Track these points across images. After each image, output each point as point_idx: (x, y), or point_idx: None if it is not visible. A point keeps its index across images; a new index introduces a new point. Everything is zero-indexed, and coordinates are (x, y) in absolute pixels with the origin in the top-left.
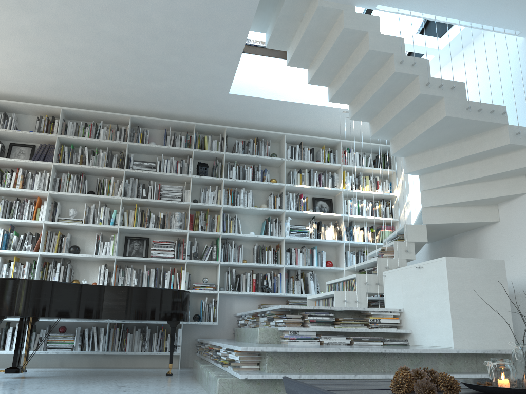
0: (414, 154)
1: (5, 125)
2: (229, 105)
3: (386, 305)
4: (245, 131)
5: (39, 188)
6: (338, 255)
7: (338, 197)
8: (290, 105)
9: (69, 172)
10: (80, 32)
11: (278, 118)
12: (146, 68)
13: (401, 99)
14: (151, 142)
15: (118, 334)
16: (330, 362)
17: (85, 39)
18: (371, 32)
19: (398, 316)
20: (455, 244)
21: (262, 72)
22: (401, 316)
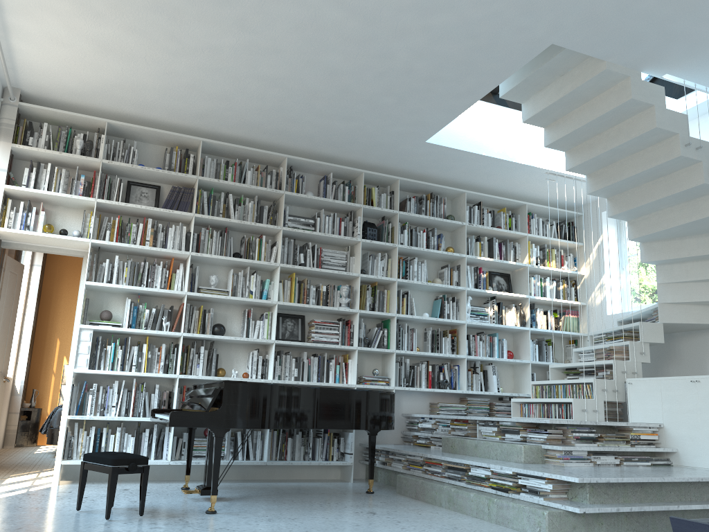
0: (656, 240)
1: (125, 158)
2: (414, 154)
3: (631, 417)
4: (420, 184)
5: (173, 246)
6: (517, 343)
7: (519, 273)
8: (489, 161)
9: (209, 226)
10: (292, 59)
11: (464, 173)
12: (343, 105)
13: (669, 182)
14: (308, 191)
15: (277, 439)
16: (644, 491)
17: (291, 67)
18: (657, 105)
19: (654, 432)
20: (675, 343)
21: (461, 116)
22: (659, 431)
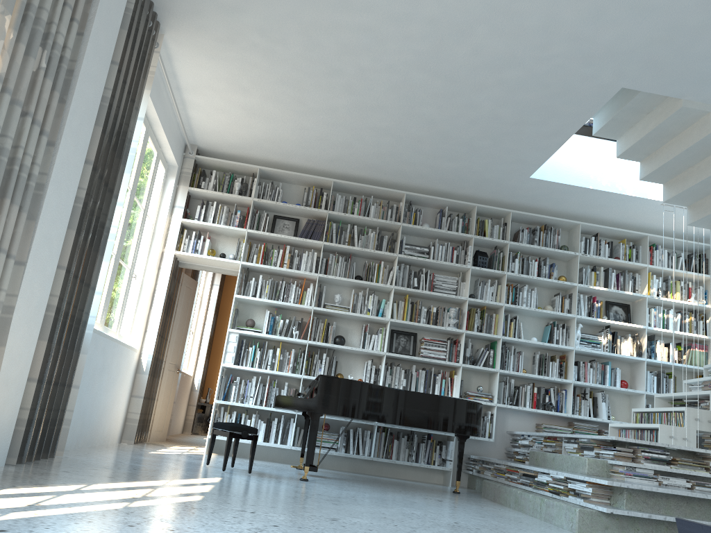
0: None
1: (272, 196)
2: (523, 189)
3: None
4: (533, 216)
5: (305, 269)
6: (634, 374)
7: (638, 303)
8: (598, 194)
9: (336, 253)
10: (394, 113)
11: (576, 205)
12: (446, 148)
13: None
14: (424, 223)
15: (384, 439)
16: (690, 507)
17: (395, 119)
18: None
19: None
20: None
21: (568, 152)
22: None
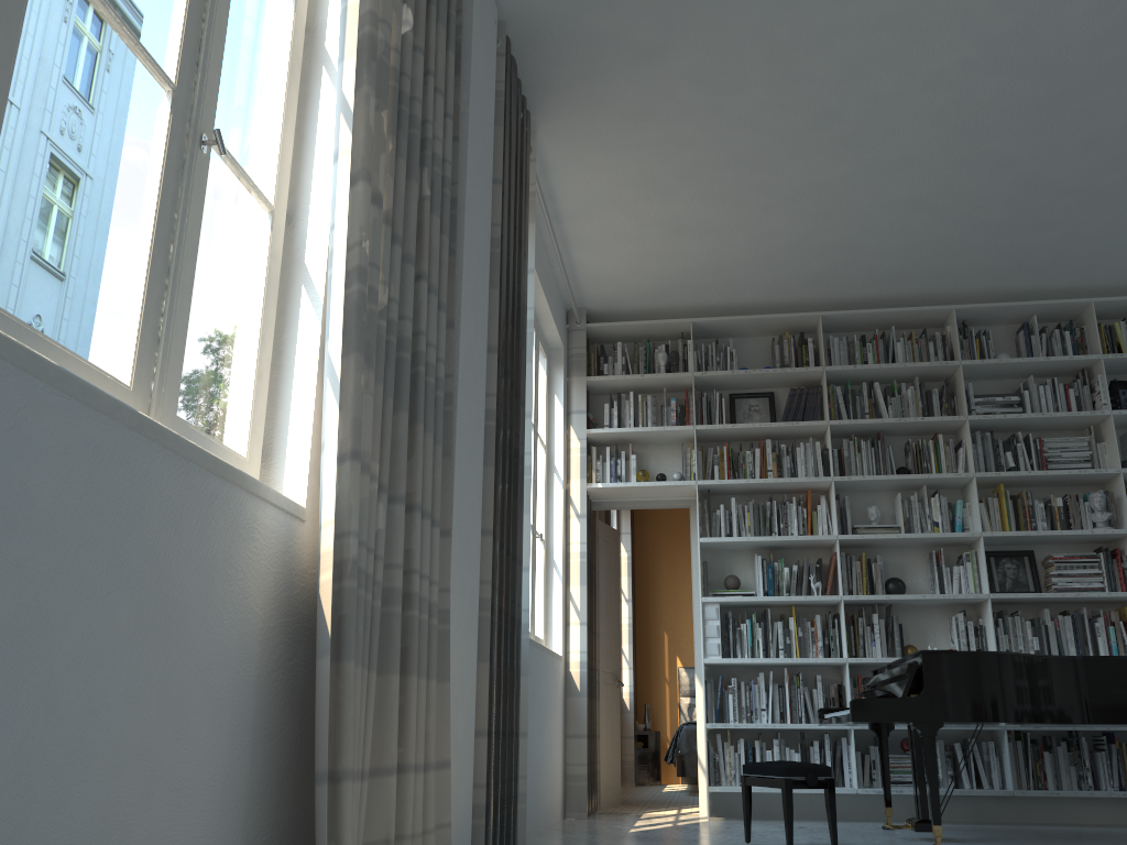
0: None
1: (721, 363)
2: None
3: None
4: None
5: (806, 473)
6: None
7: None
8: None
9: (853, 436)
10: (935, 165)
11: None
12: (1032, 208)
13: None
14: (999, 353)
15: (1023, 754)
16: None
17: (937, 177)
18: None
19: None
20: None
21: None
22: None
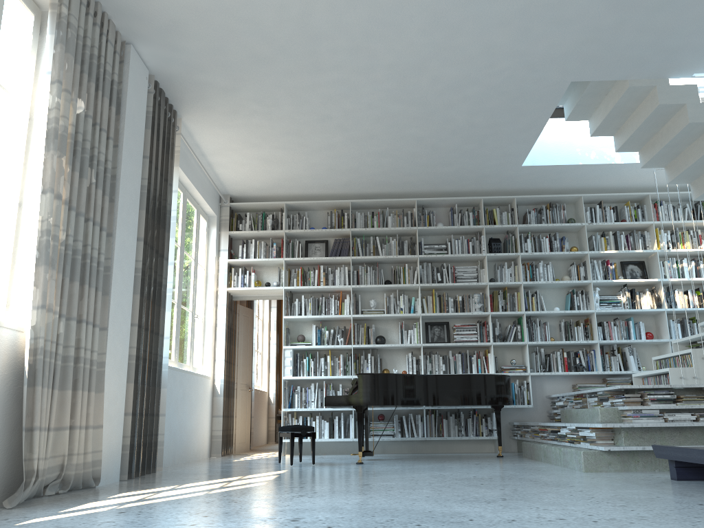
0: None
1: (301, 225)
2: (520, 176)
3: None
4: (536, 198)
5: (340, 283)
6: (658, 324)
7: (651, 258)
8: (589, 167)
9: (364, 264)
10: (385, 138)
11: (574, 180)
12: (439, 157)
13: None
14: (438, 223)
15: (434, 420)
16: (683, 436)
17: (387, 143)
18: (689, 103)
19: None
20: None
21: (554, 136)
22: None
